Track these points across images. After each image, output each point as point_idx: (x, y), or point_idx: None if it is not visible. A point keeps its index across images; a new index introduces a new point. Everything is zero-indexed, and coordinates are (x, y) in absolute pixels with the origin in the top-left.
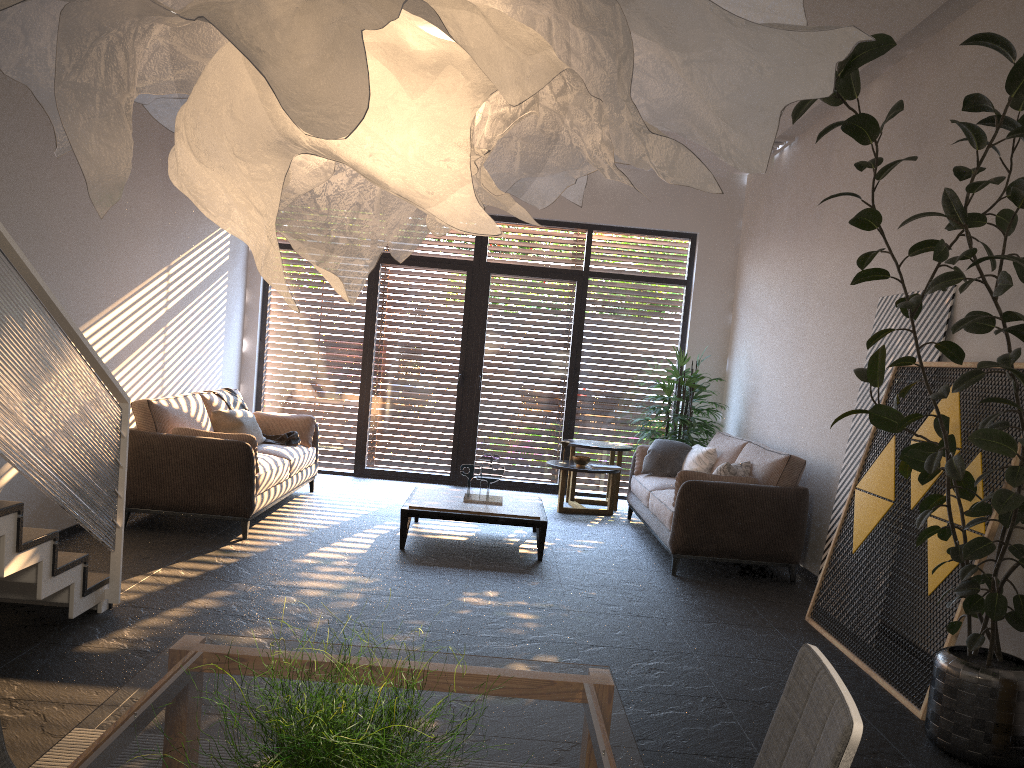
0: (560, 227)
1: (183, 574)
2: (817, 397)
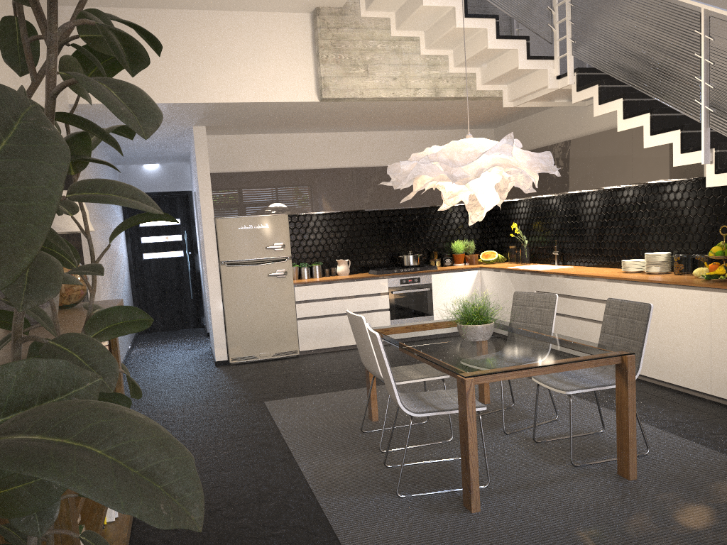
0: None
1: None
2: None
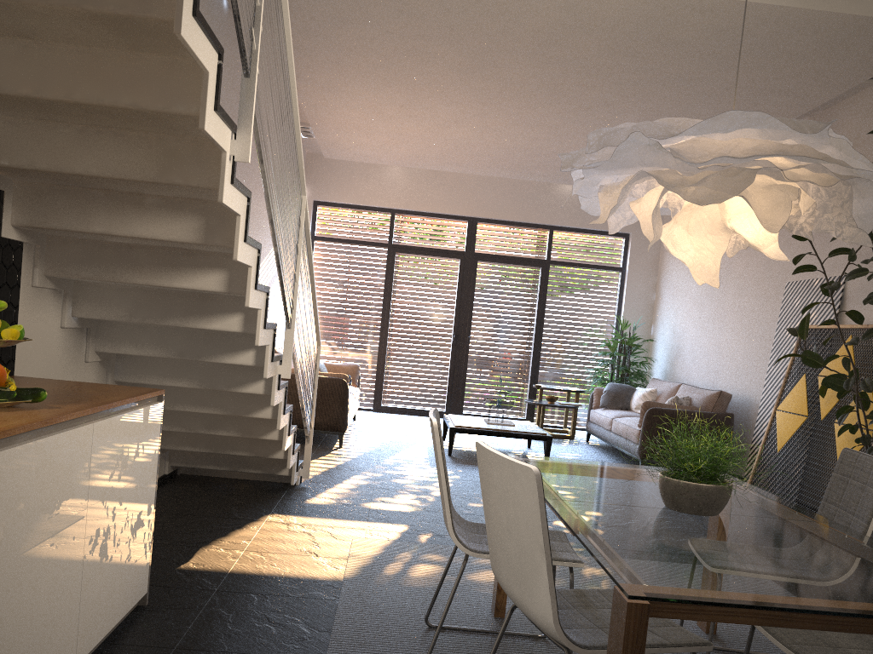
0: (529, 227)
1: (324, 466)
2: (735, 351)
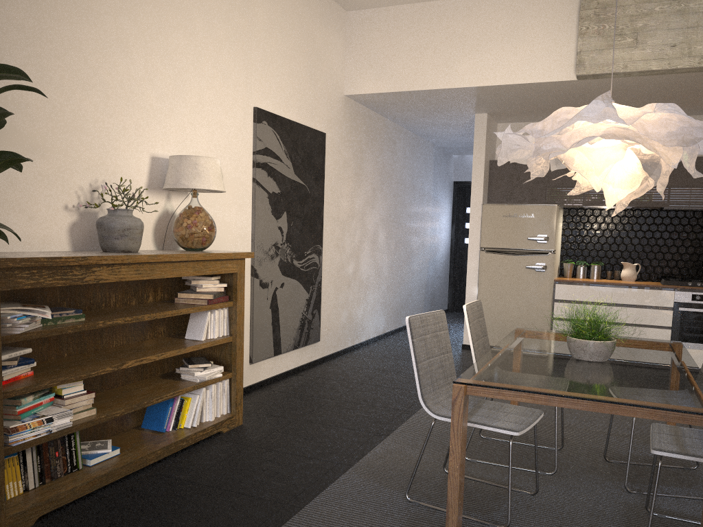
0: None
1: None
2: None
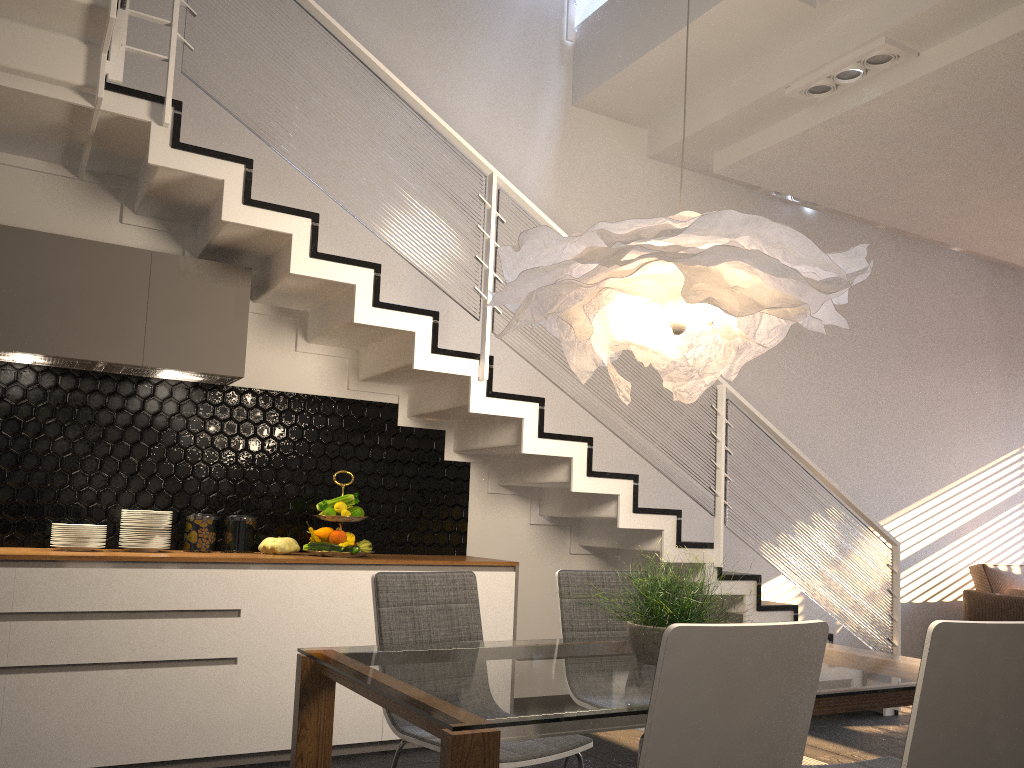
0: None
1: None
2: None
